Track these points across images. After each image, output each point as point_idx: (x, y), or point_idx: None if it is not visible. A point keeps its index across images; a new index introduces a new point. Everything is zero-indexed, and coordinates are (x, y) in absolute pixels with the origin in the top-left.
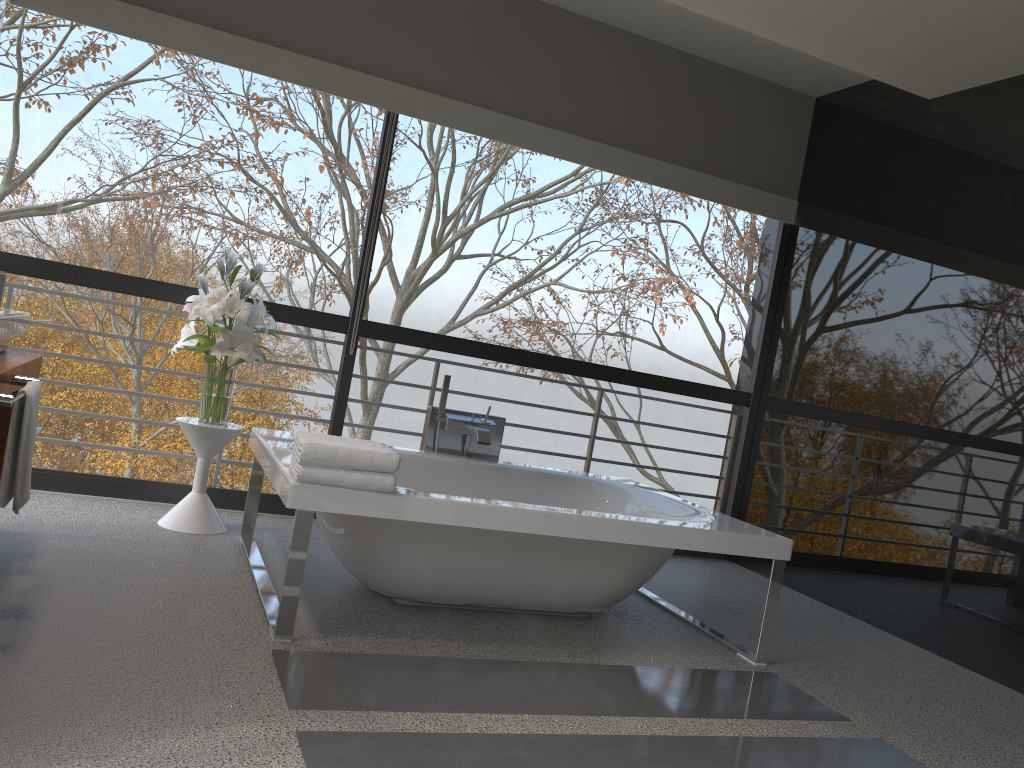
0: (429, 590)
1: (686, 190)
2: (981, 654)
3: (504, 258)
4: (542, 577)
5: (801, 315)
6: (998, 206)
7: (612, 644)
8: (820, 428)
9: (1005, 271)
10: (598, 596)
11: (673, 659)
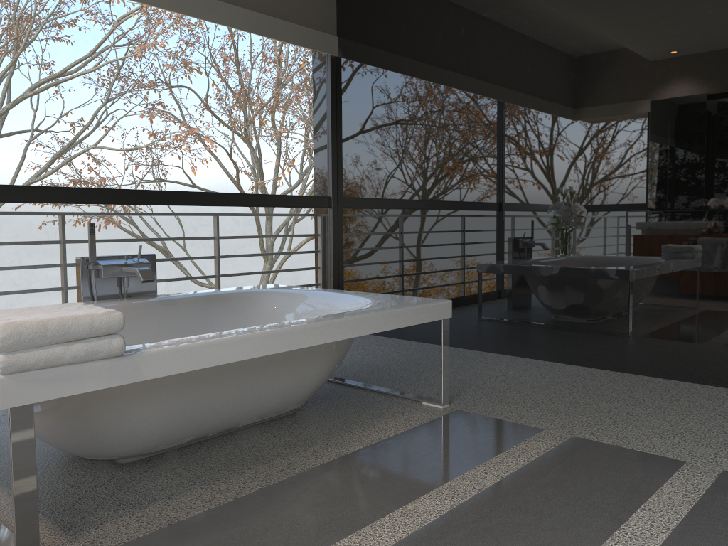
0: (158, 440)
1: (255, 30)
2: (554, 348)
3: (44, 131)
4: (263, 392)
5: (360, 128)
6: (507, 19)
7: (336, 431)
8: (395, 213)
9: (522, 68)
10: (307, 392)
11: (389, 426)
